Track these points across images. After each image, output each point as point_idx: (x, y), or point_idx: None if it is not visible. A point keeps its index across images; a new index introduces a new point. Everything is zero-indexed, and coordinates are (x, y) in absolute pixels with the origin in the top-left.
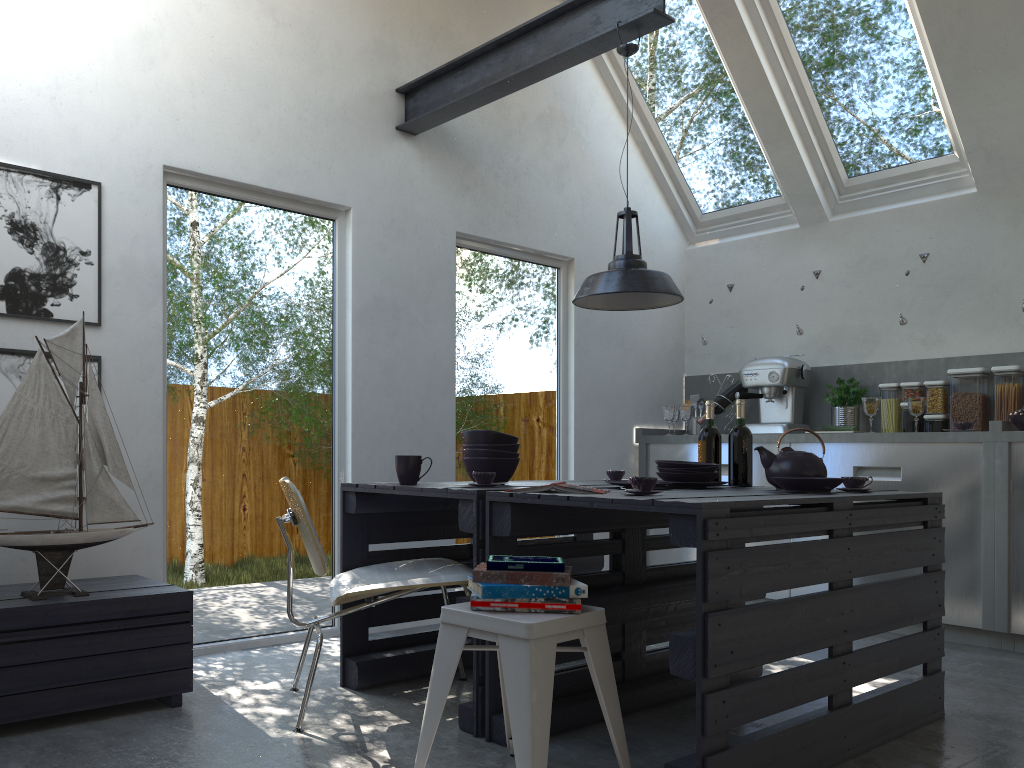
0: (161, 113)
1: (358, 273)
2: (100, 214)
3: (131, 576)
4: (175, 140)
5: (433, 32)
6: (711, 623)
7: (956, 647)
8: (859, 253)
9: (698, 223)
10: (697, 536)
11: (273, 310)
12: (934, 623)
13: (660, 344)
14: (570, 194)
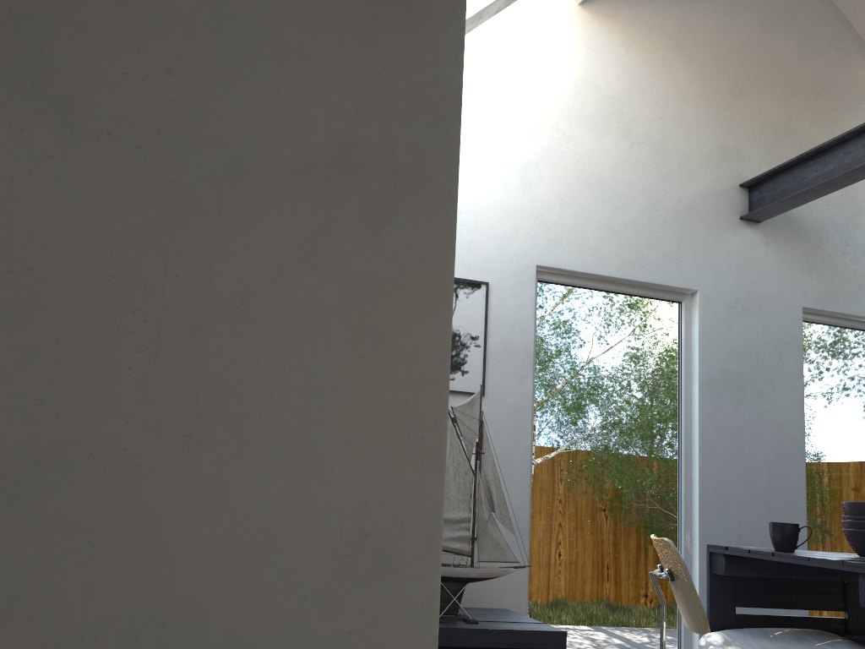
0: (535, 224)
1: (704, 348)
2: (486, 307)
3: (503, 610)
4: (546, 245)
5: (775, 131)
6: None
7: None
8: None
9: None
10: None
11: (624, 382)
12: None
13: None
14: None
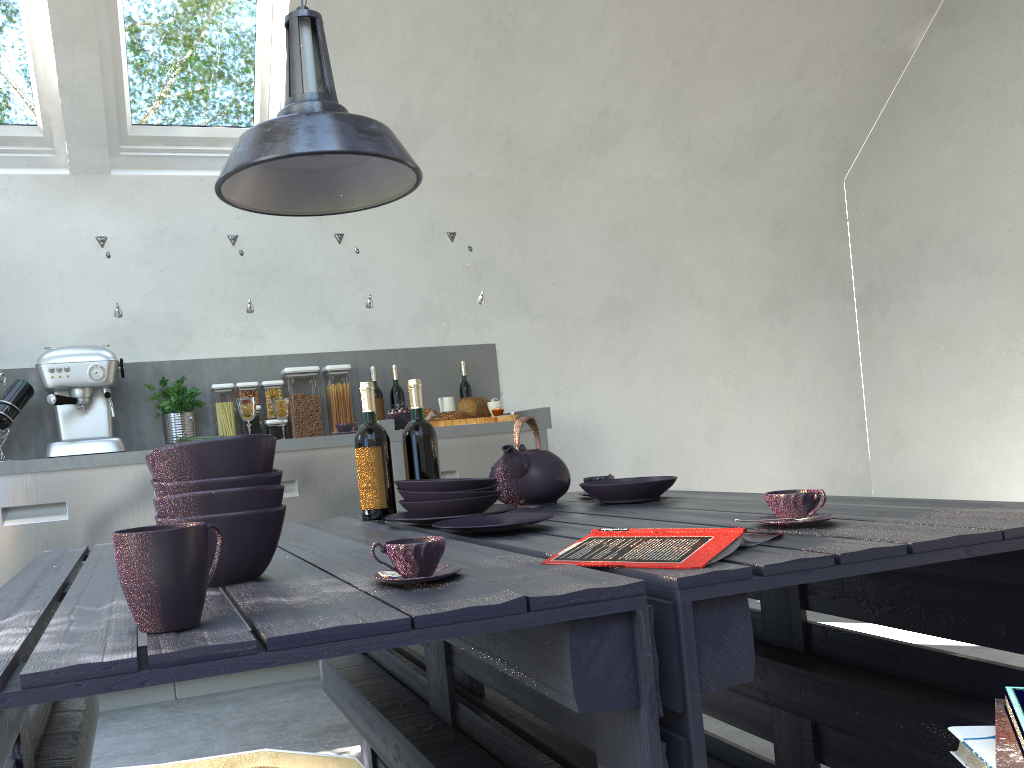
0: None
1: None
2: None
3: None
4: None
5: None
6: None
7: None
8: (156, 222)
9: None
10: None
11: None
12: None
13: None
14: None
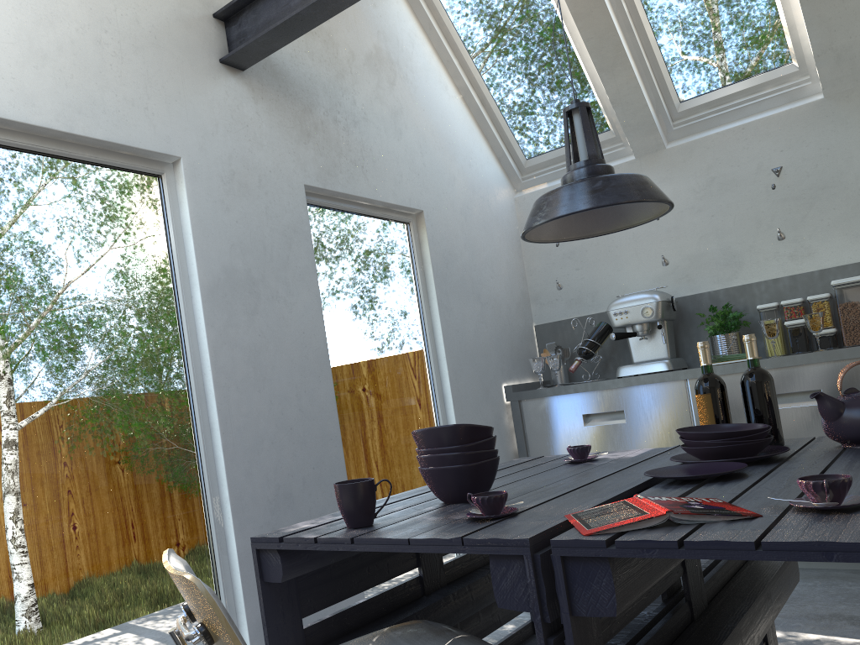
0: None
1: (201, 240)
2: None
3: None
4: None
5: None
6: None
7: None
8: (705, 176)
9: (523, 169)
10: None
11: (96, 298)
12: None
13: (509, 295)
14: (409, 141)
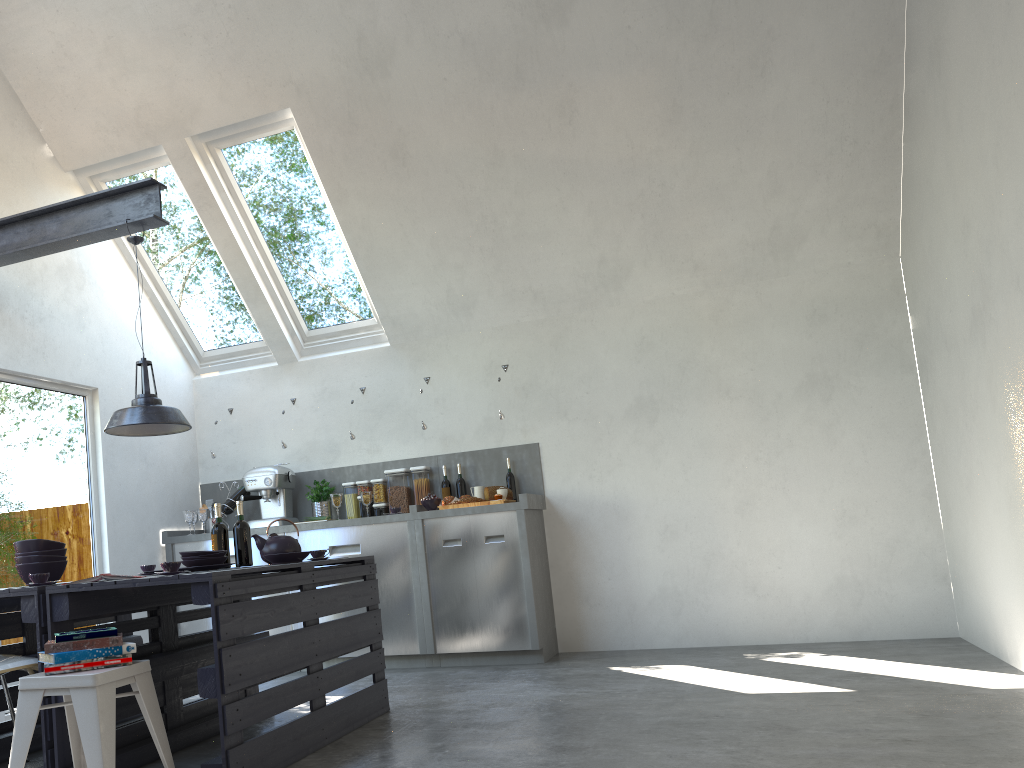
0: None
1: None
2: None
3: None
4: None
5: None
6: (225, 655)
7: (406, 670)
8: (321, 386)
9: (201, 358)
10: (211, 595)
11: None
12: (377, 646)
13: (178, 458)
14: (91, 333)
